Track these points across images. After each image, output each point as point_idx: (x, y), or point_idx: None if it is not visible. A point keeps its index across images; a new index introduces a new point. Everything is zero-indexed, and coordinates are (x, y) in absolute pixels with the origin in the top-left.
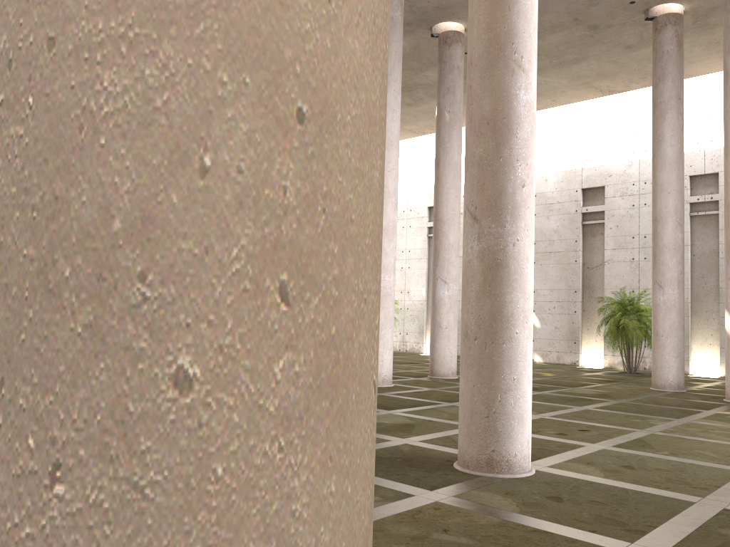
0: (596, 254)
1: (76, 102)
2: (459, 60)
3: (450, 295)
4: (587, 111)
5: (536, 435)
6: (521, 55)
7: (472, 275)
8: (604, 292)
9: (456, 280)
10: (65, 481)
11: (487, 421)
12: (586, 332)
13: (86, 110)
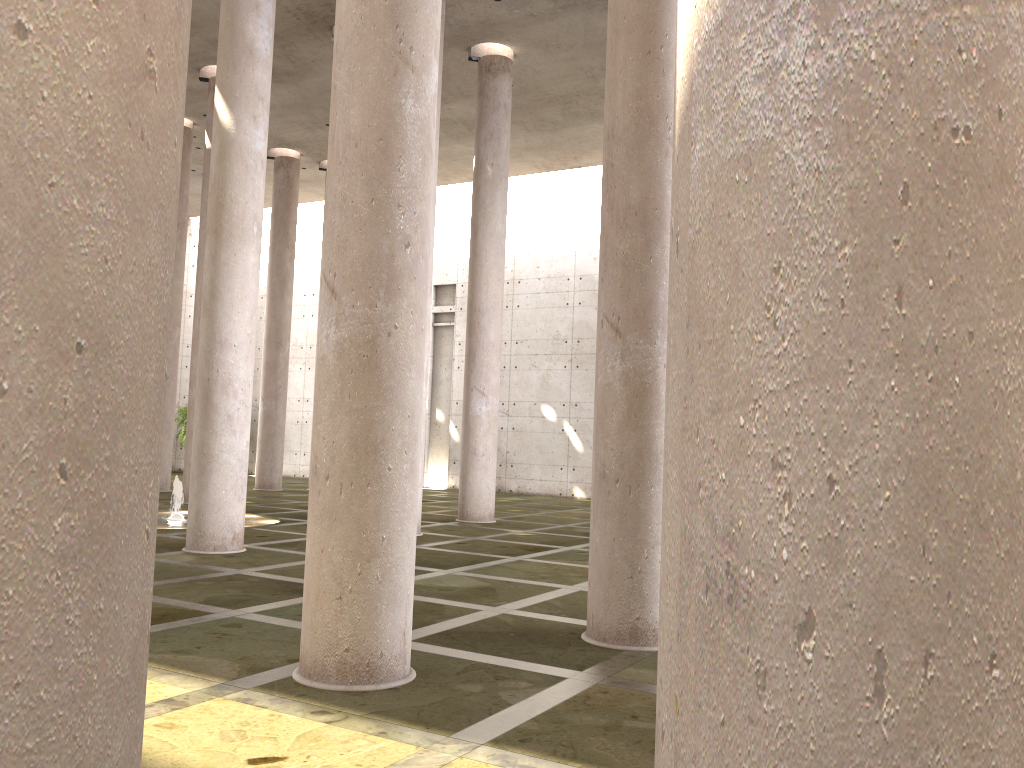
0: None
1: (990, 382)
2: (506, 96)
3: (489, 412)
4: None
5: None
6: None
7: (612, 401)
8: None
9: (497, 392)
10: (999, 667)
11: (631, 582)
12: None
13: (997, 389)
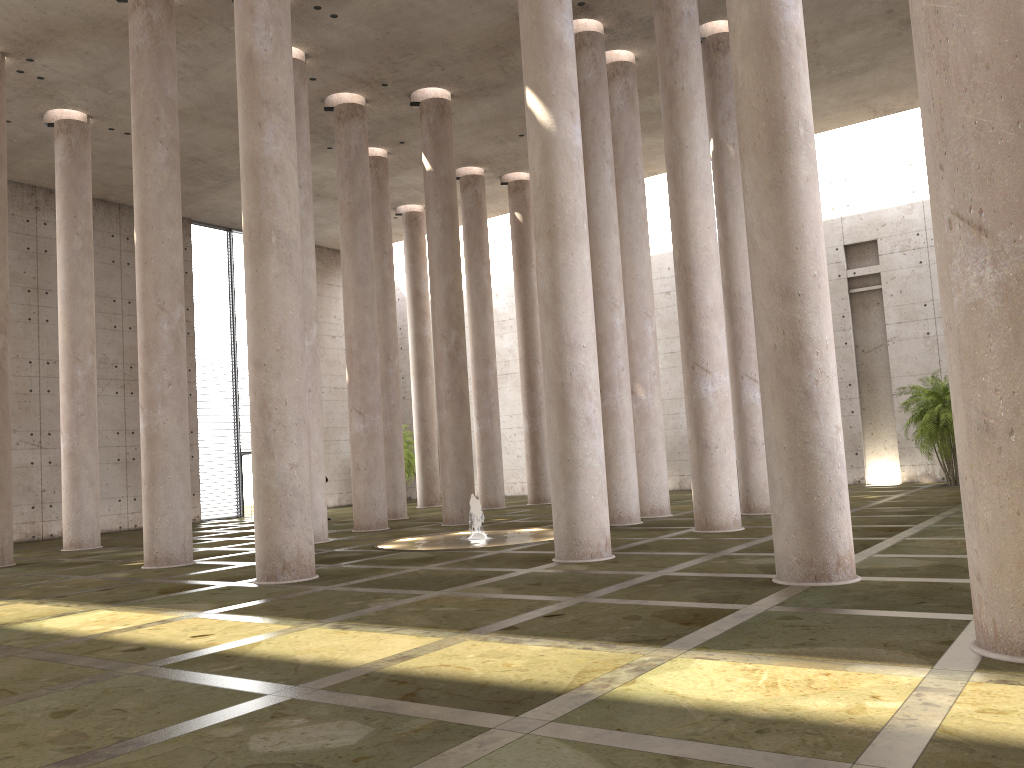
0: (873, 332)
1: None
2: None
3: None
4: (840, 141)
5: None
6: None
7: None
8: (892, 381)
9: None
10: None
11: None
12: (869, 438)
13: None
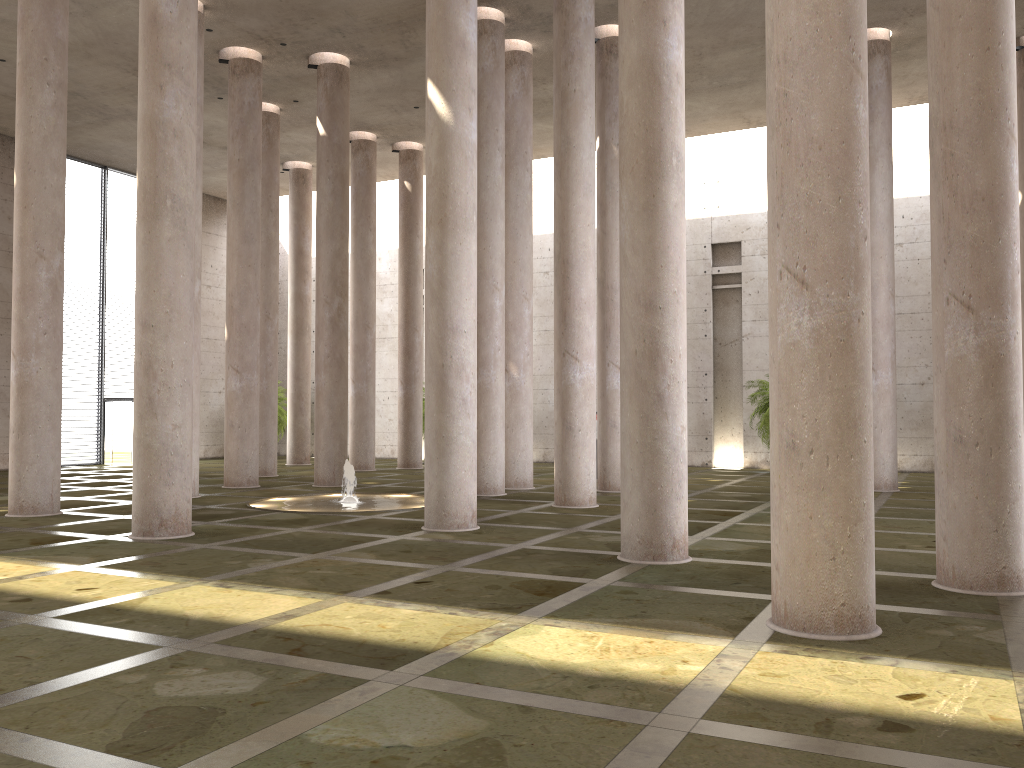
0: (730, 327)
1: None
2: None
3: None
4: (716, 145)
5: (914, 550)
6: (1013, 123)
7: (967, 372)
8: (743, 374)
9: None
10: None
11: (996, 535)
12: (719, 424)
13: None
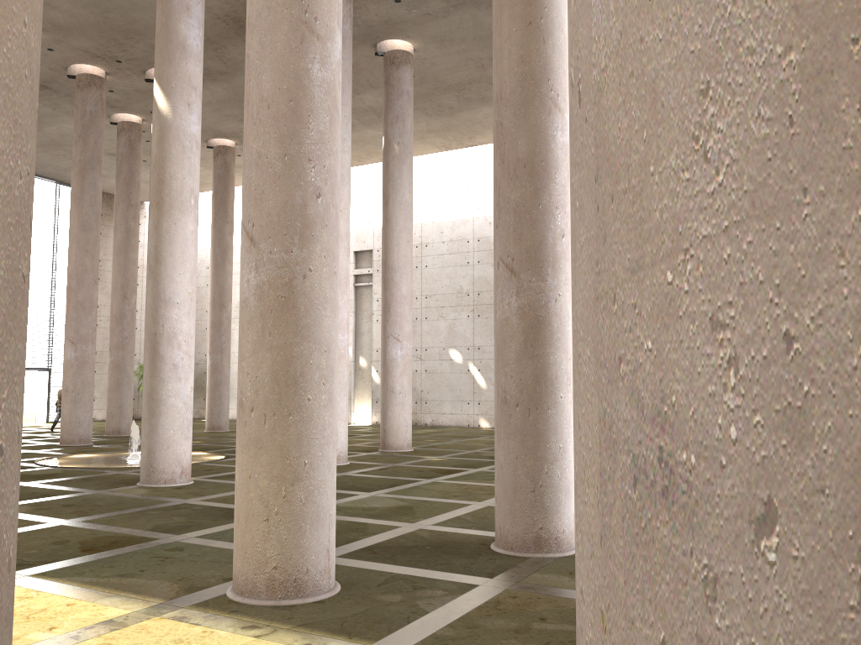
0: None
1: None
2: (409, 84)
3: (403, 355)
4: None
5: None
6: (557, 93)
7: (510, 334)
8: None
9: (410, 338)
10: None
11: (534, 496)
12: None
13: None
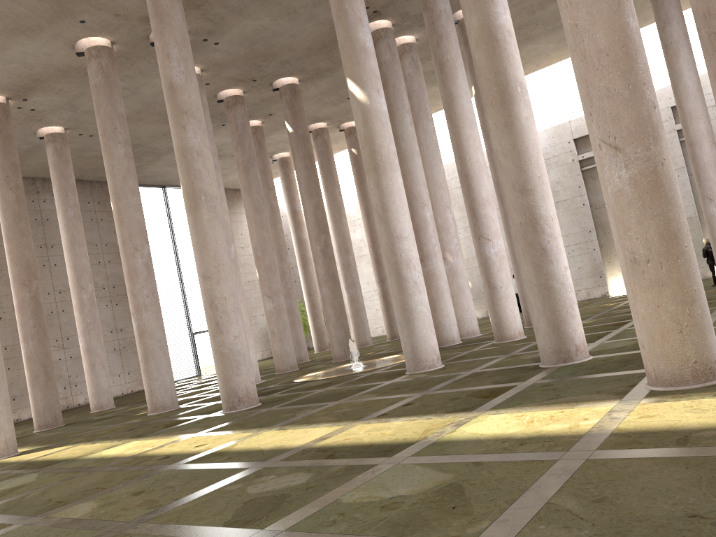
0: (600, 194)
1: None
2: None
3: None
4: (561, 70)
5: None
6: None
7: None
8: None
9: None
10: None
11: None
12: (608, 265)
13: None
